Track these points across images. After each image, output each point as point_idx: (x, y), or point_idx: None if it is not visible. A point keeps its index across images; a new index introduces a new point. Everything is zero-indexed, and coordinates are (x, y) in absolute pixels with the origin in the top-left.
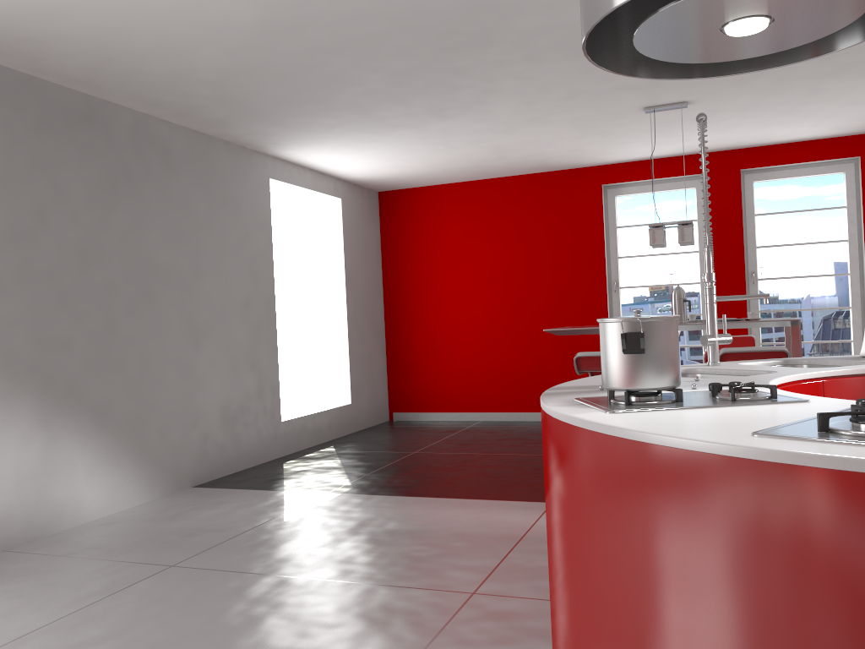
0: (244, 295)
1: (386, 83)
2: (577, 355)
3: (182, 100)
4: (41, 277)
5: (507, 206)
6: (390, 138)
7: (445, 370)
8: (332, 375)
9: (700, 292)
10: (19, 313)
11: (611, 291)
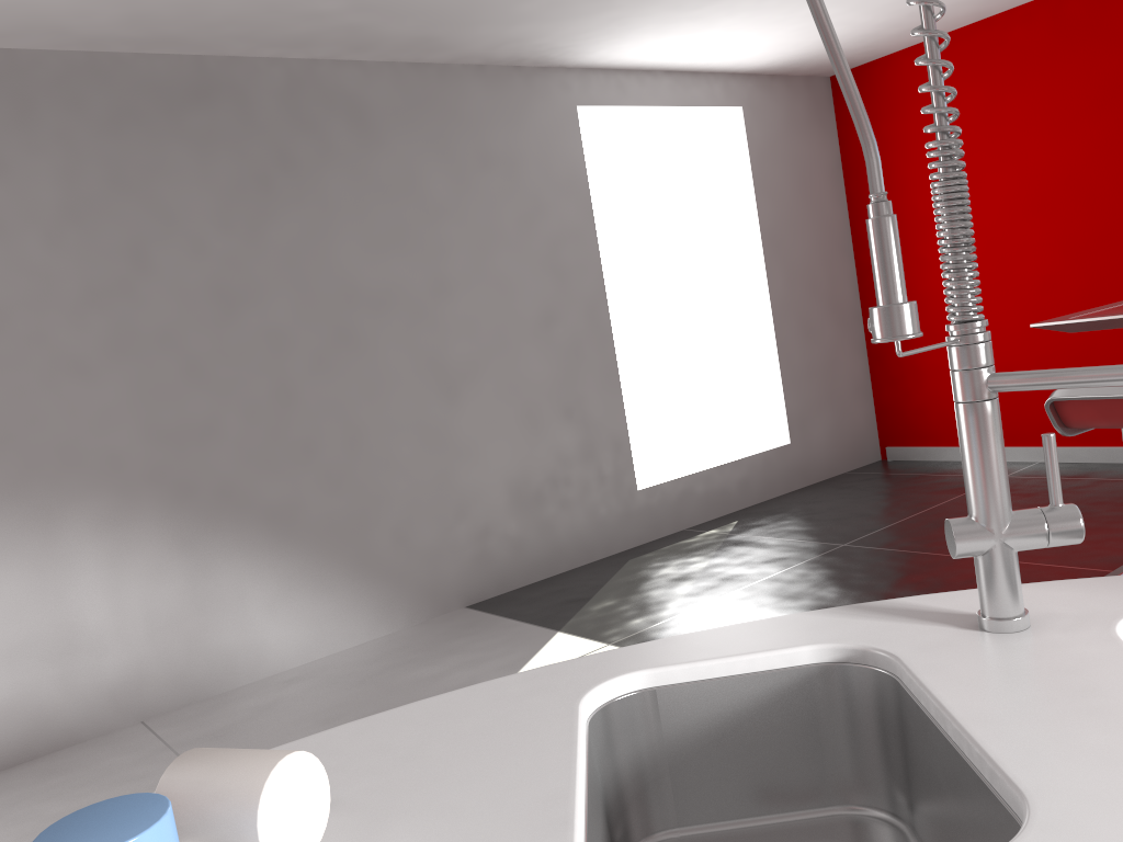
0: (541, 305)
1: None
2: (1050, 397)
3: (321, 25)
4: (152, 344)
5: (1062, 51)
6: None
7: None
8: (759, 399)
9: None
10: (120, 401)
11: None
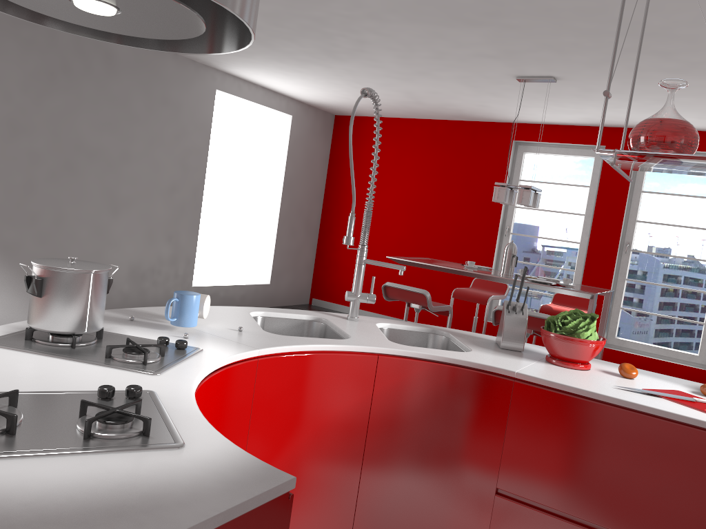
0: (171, 181)
1: (265, 22)
2: (384, 284)
3: None
4: None
5: (432, 145)
6: (308, 70)
7: None
8: (260, 258)
9: (578, 251)
10: None
11: (503, 234)
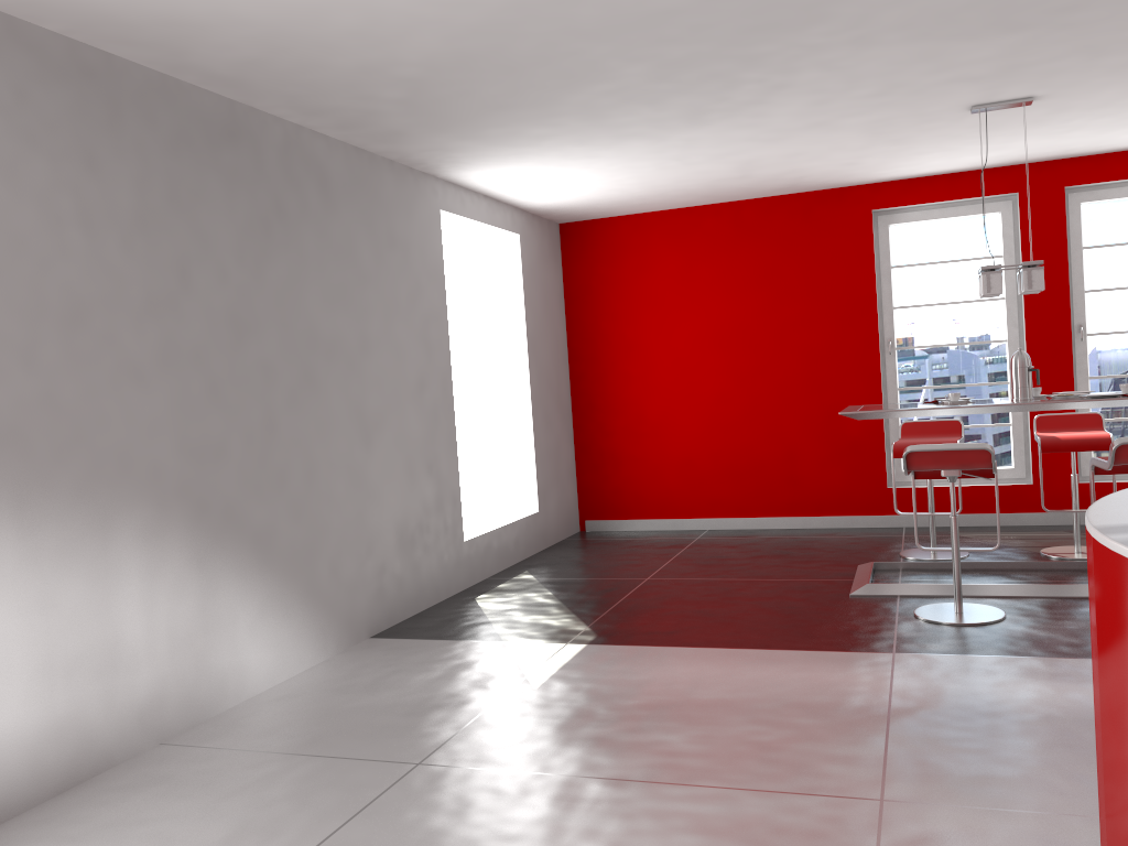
0: (417, 372)
1: (646, 77)
2: (908, 449)
3: (356, 105)
4: (188, 360)
5: (739, 241)
6: (612, 152)
7: (656, 463)
8: (511, 474)
9: (1007, 353)
10: (163, 412)
11: (883, 353)
